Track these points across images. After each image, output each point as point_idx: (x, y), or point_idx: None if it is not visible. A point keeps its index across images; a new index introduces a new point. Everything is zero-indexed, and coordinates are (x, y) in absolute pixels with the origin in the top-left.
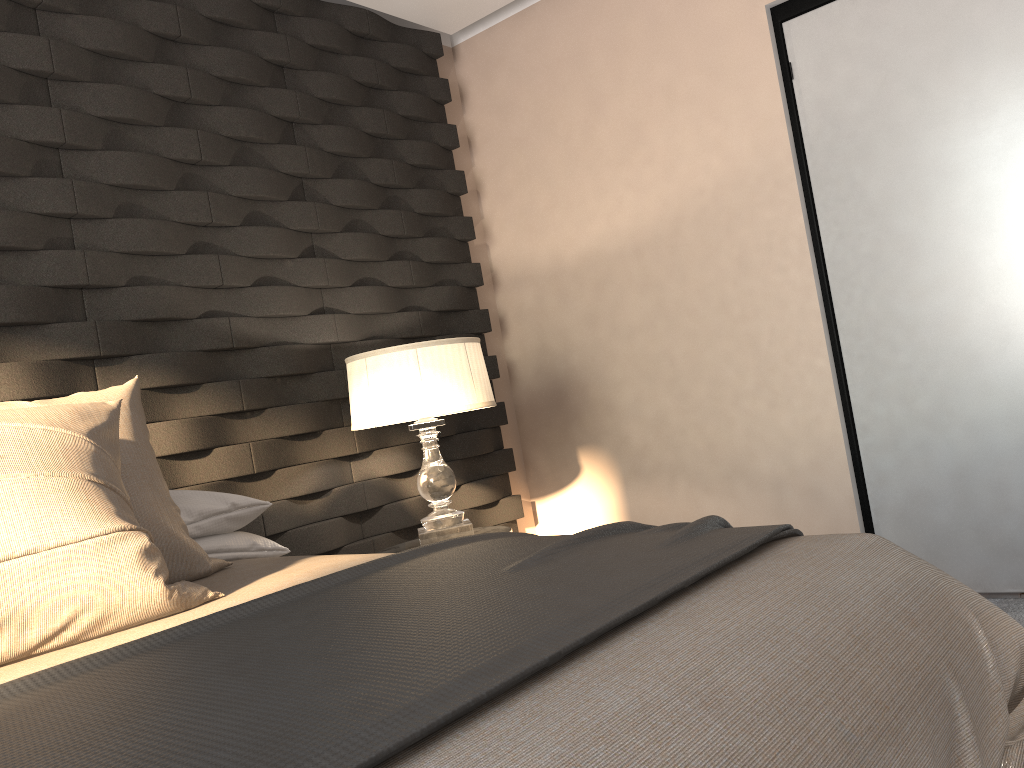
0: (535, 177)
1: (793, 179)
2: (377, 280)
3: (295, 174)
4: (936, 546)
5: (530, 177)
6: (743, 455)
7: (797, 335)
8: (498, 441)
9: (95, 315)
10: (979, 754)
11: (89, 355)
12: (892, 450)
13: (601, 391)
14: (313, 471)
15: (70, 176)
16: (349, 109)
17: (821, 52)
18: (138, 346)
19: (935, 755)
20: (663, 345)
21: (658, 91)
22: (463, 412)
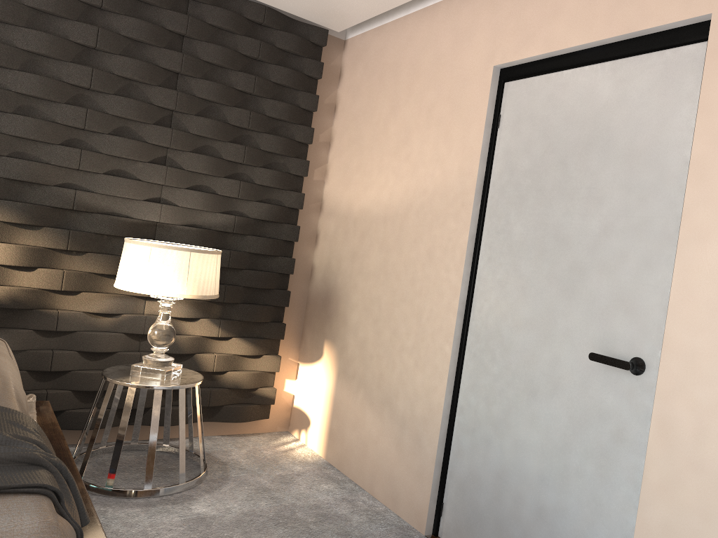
0: (355, 145)
1: (471, 204)
2: (211, 188)
3: (166, 108)
4: (472, 520)
5: (353, 144)
6: (393, 391)
7: (441, 321)
8: (278, 316)
9: None
10: None
11: None
12: (471, 434)
13: (344, 307)
14: (108, 300)
15: None
16: (229, 71)
17: (519, 113)
18: (3, 194)
19: None
20: (379, 292)
21: (425, 109)
22: (254, 290)
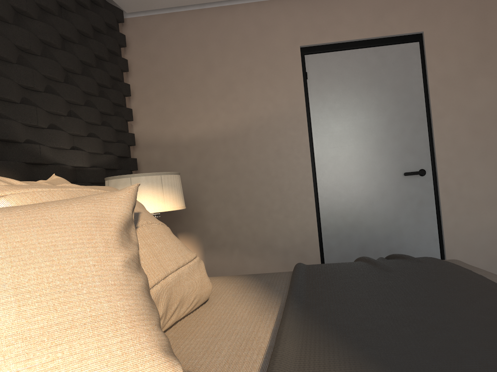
0: (168, 95)
1: (305, 120)
2: (96, 135)
3: (66, 68)
4: None
5: (165, 95)
6: (270, 238)
7: (301, 187)
8: None
9: None
10: None
11: None
12: (336, 237)
13: (196, 205)
14: None
15: None
16: (88, 39)
17: (320, 71)
18: None
19: None
20: (234, 186)
21: (244, 69)
22: None
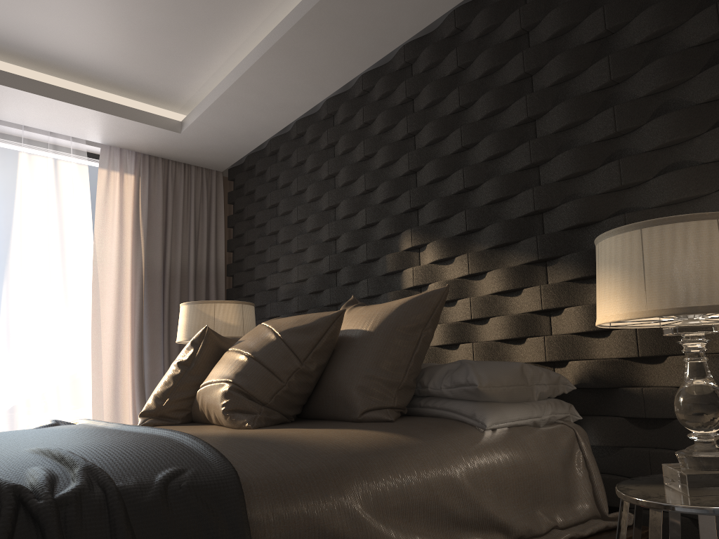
0: None
1: None
2: None
3: (711, 39)
4: None
5: None
6: None
7: None
8: None
9: (547, 230)
10: None
11: (533, 260)
12: None
13: None
14: None
15: (539, 136)
16: None
17: None
18: (565, 249)
19: None
20: None
21: None
22: None
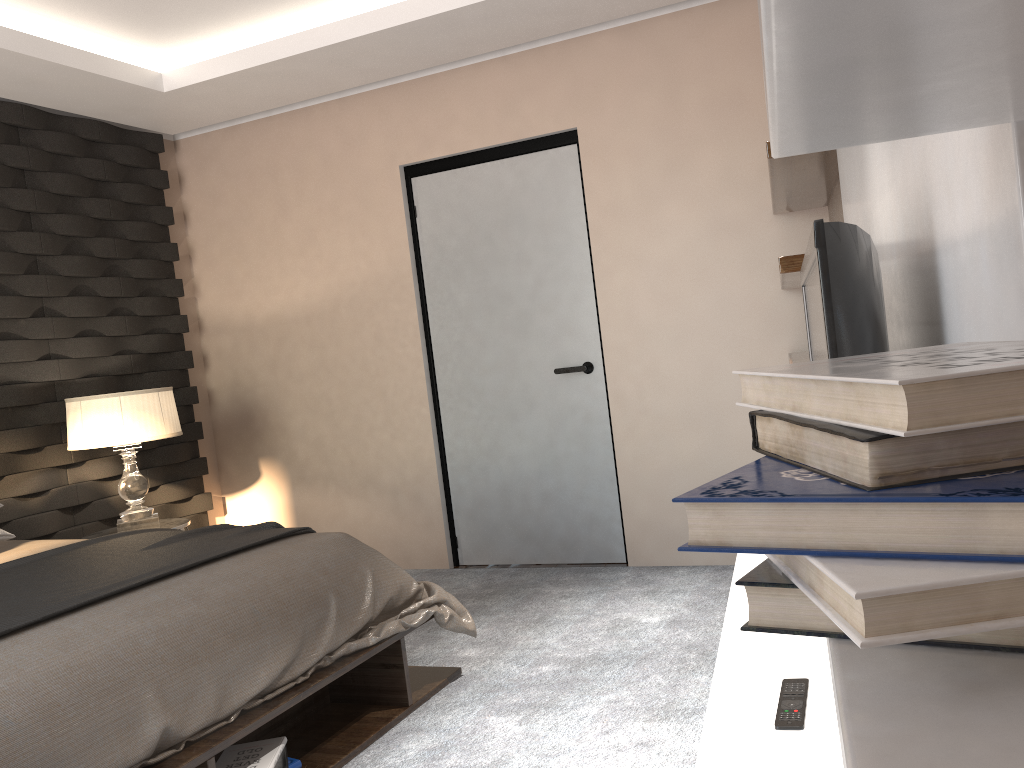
0: (236, 253)
1: (412, 286)
2: (97, 331)
3: (31, 253)
4: (489, 534)
5: (232, 252)
6: (374, 470)
7: (411, 391)
8: (195, 451)
9: None
10: (336, 625)
11: None
12: (467, 471)
13: (278, 417)
14: (35, 477)
15: None
16: (79, 199)
17: (434, 203)
18: None
19: (306, 622)
20: (323, 388)
21: (327, 208)
22: None
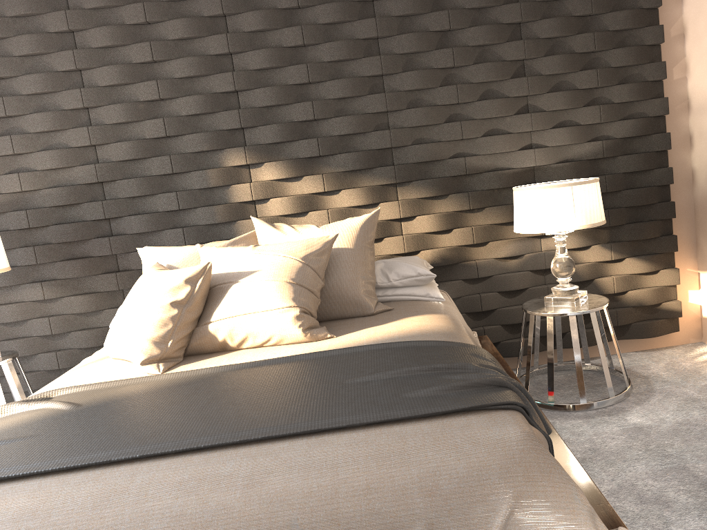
0: None
1: None
2: (573, 121)
3: (517, 59)
4: None
5: None
6: None
7: None
8: (667, 229)
9: (397, 161)
10: None
11: (391, 183)
12: None
13: None
14: (510, 244)
15: (387, 89)
16: (564, 1)
17: None
18: (416, 176)
19: None
20: None
21: None
22: (636, 208)
